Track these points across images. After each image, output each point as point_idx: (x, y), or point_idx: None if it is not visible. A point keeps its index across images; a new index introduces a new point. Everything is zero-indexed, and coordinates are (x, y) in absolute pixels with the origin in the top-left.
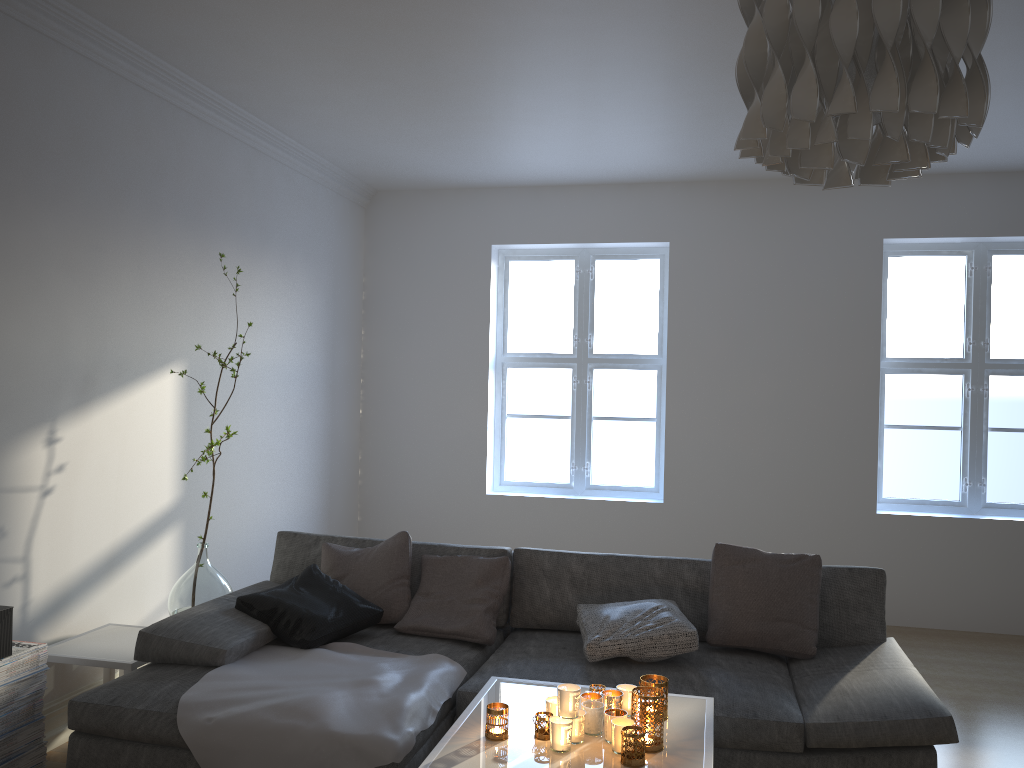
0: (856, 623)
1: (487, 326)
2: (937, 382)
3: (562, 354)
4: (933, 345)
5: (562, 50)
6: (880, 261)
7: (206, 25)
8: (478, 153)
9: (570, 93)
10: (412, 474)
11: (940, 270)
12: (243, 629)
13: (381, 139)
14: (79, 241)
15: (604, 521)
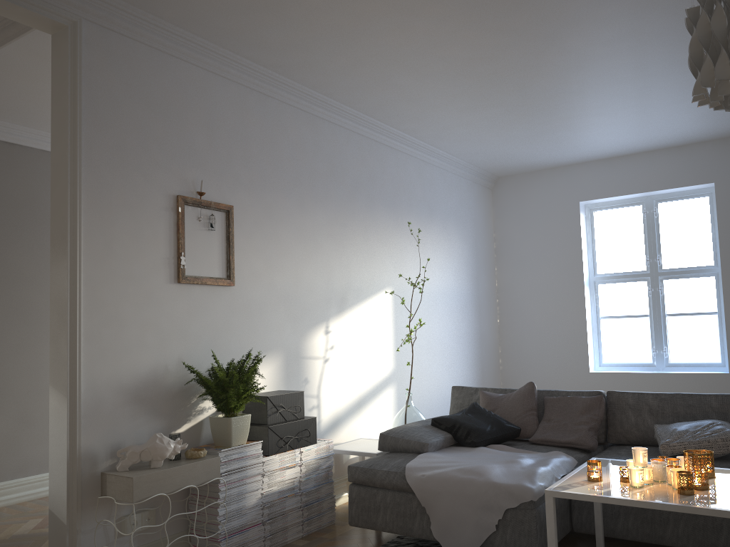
0: None
1: (580, 256)
2: None
3: (638, 271)
4: None
5: (611, 66)
6: None
7: (394, 94)
8: (563, 142)
9: (621, 92)
10: (536, 360)
11: None
12: (436, 434)
13: (498, 143)
14: (335, 222)
15: (682, 388)
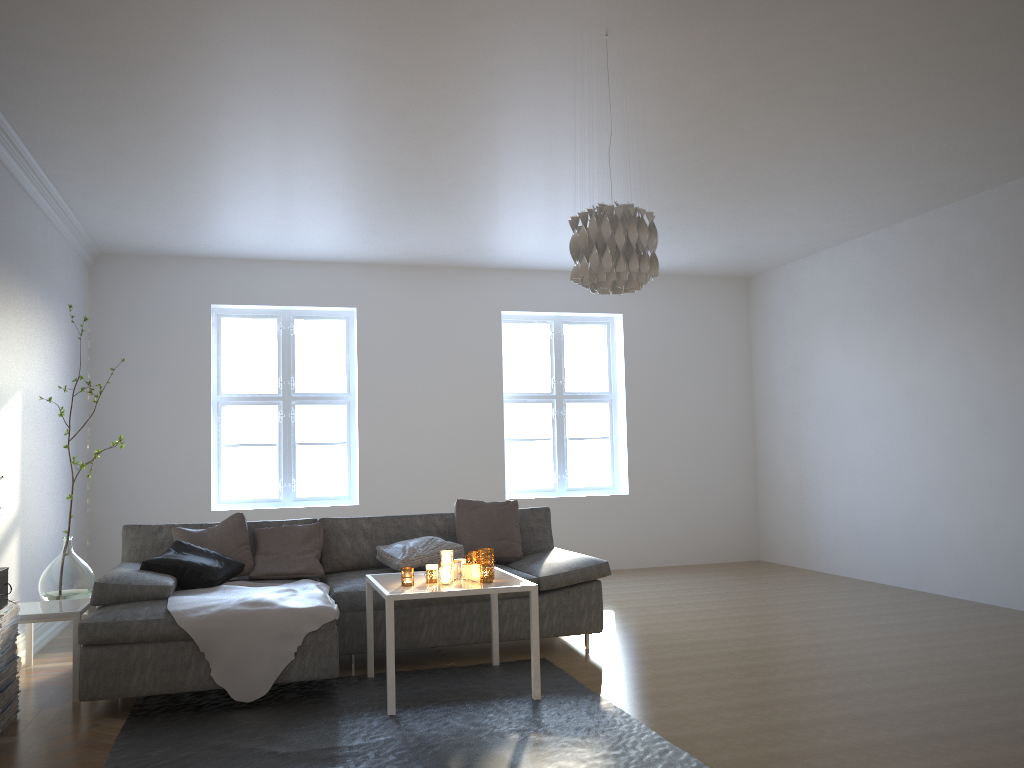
0: (538, 539)
1: (209, 371)
2: (535, 408)
3: (269, 394)
4: (532, 383)
5: (345, 180)
6: (500, 326)
7: (98, 136)
8: (224, 233)
9: (330, 203)
10: (141, 499)
11: (534, 333)
12: (165, 577)
13: (152, 217)
14: None
15: None
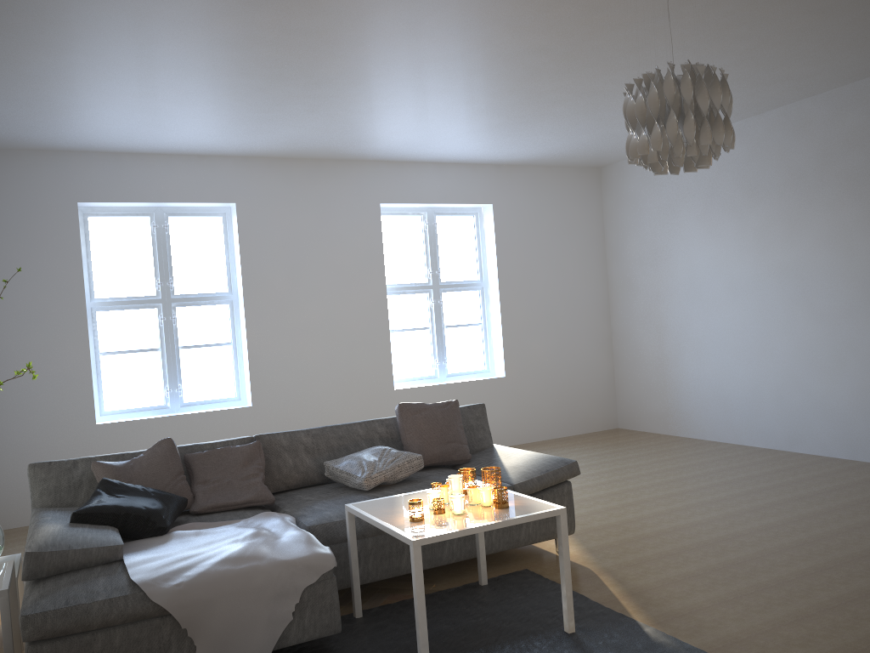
0: (479, 437)
1: (81, 275)
2: (414, 299)
3: (147, 296)
4: (409, 275)
5: (260, 55)
6: (380, 219)
7: None
8: (97, 121)
9: (231, 85)
10: (16, 418)
11: (408, 225)
12: (108, 531)
13: (15, 101)
14: None
15: (206, 429)
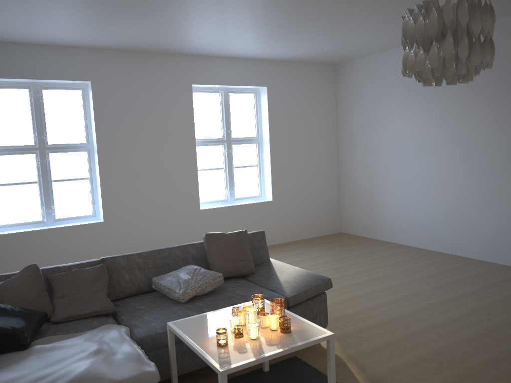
0: (260, 255)
1: None
2: (214, 149)
3: (28, 145)
4: (211, 133)
5: None
6: (192, 95)
7: None
8: None
9: None
10: None
11: (211, 99)
12: None
13: None
14: None
15: (72, 237)
